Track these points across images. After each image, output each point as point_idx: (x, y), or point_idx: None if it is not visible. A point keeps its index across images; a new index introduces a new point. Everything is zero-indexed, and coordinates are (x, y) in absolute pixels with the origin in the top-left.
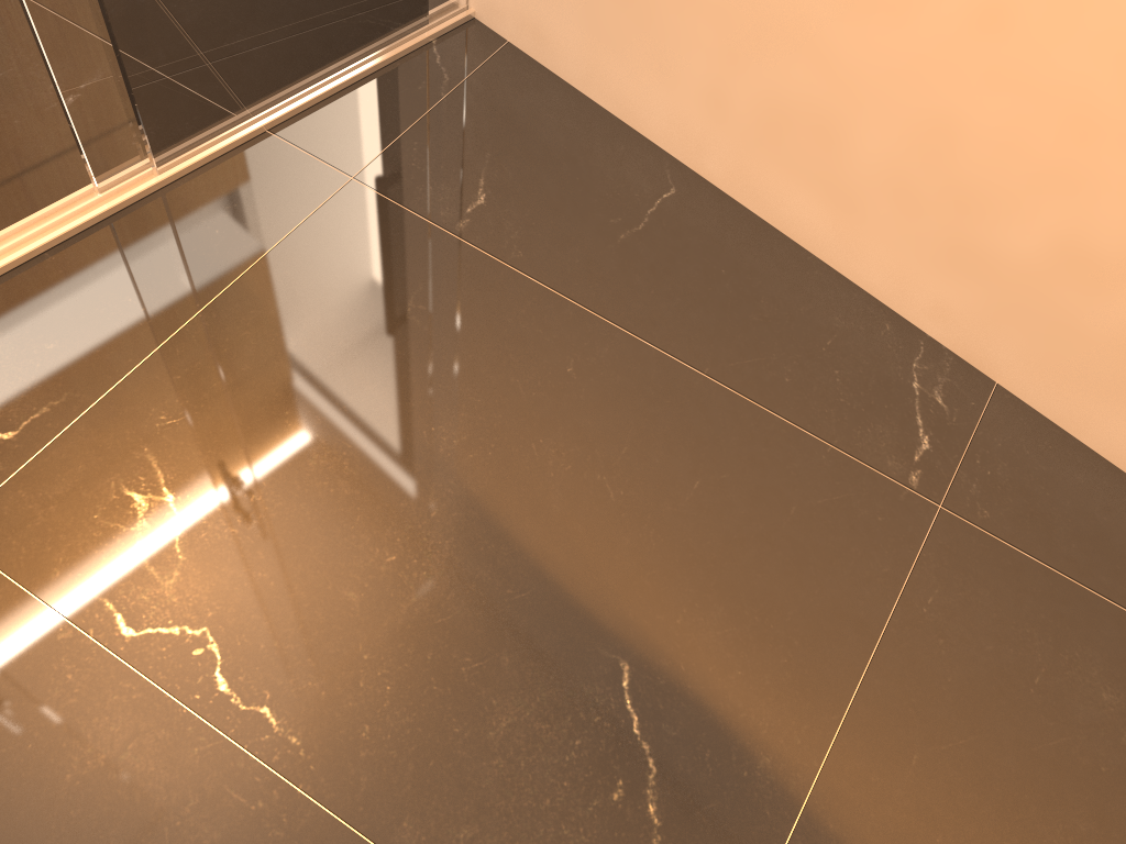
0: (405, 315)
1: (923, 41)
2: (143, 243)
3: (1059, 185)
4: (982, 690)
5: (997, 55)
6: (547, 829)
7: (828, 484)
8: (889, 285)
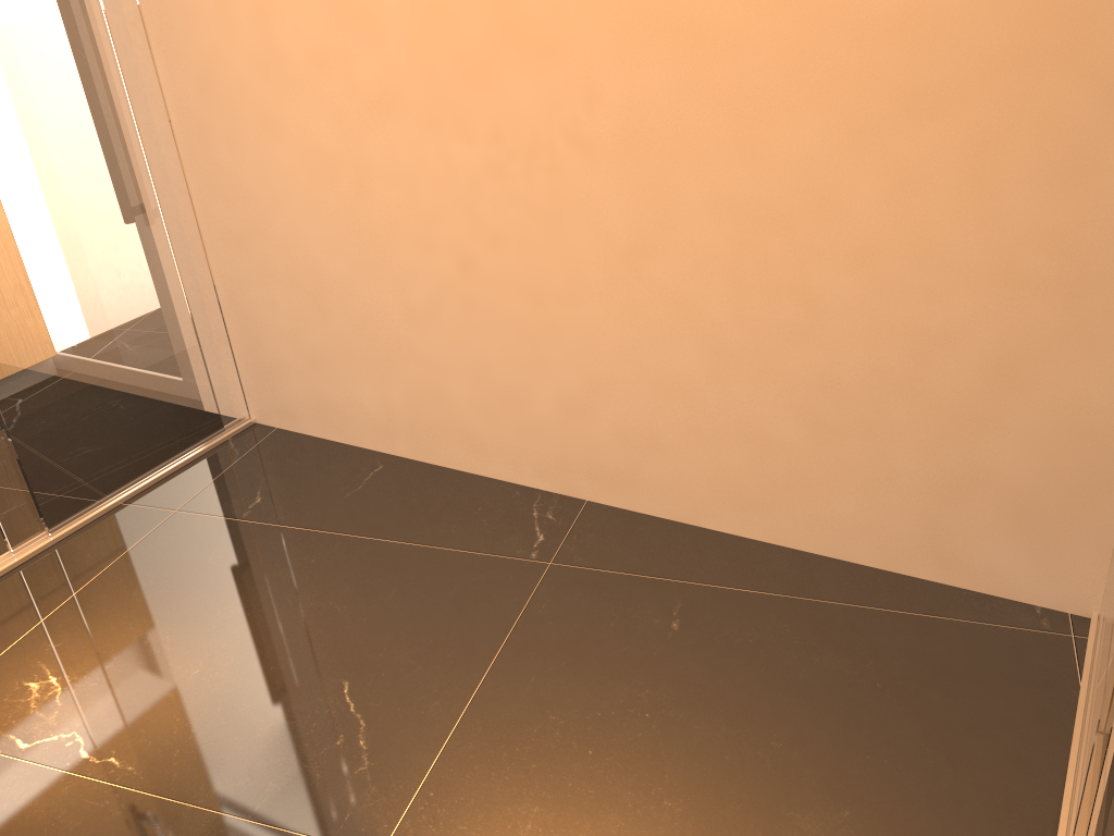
0: (208, 562)
1: (450, 327)
2: (41, 571)
3: (539, 368)
4: (577, 637)
5: (480, 318)
6: (293, 768)
7: (478, 570)
8: (511, 469)
